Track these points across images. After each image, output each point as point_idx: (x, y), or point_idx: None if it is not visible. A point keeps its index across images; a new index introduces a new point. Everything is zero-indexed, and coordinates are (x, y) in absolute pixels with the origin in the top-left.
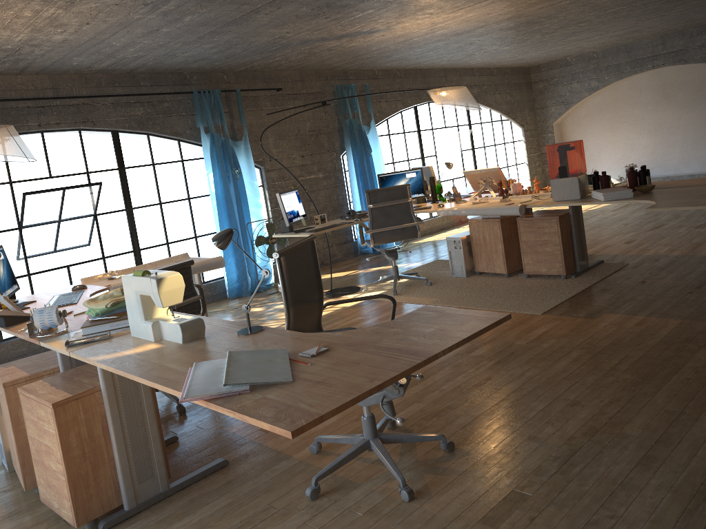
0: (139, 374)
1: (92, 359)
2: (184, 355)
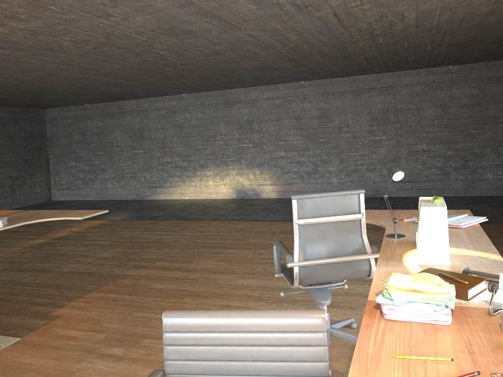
0: (485, 237)
1: (501, 258)
2: (449, 237)
